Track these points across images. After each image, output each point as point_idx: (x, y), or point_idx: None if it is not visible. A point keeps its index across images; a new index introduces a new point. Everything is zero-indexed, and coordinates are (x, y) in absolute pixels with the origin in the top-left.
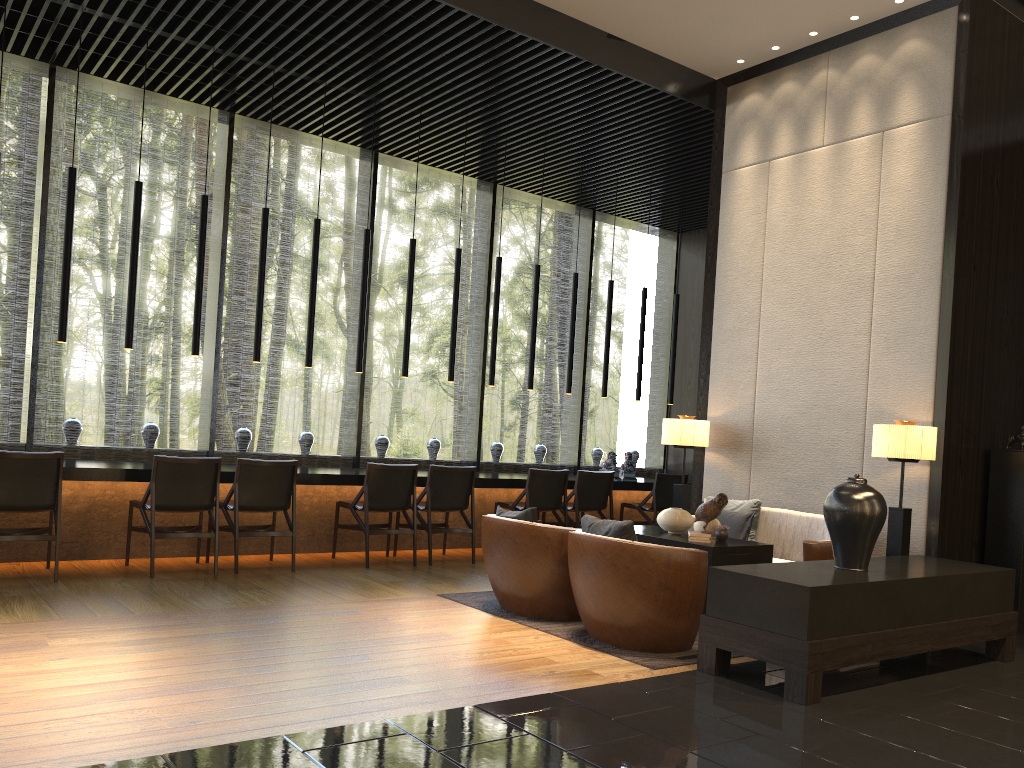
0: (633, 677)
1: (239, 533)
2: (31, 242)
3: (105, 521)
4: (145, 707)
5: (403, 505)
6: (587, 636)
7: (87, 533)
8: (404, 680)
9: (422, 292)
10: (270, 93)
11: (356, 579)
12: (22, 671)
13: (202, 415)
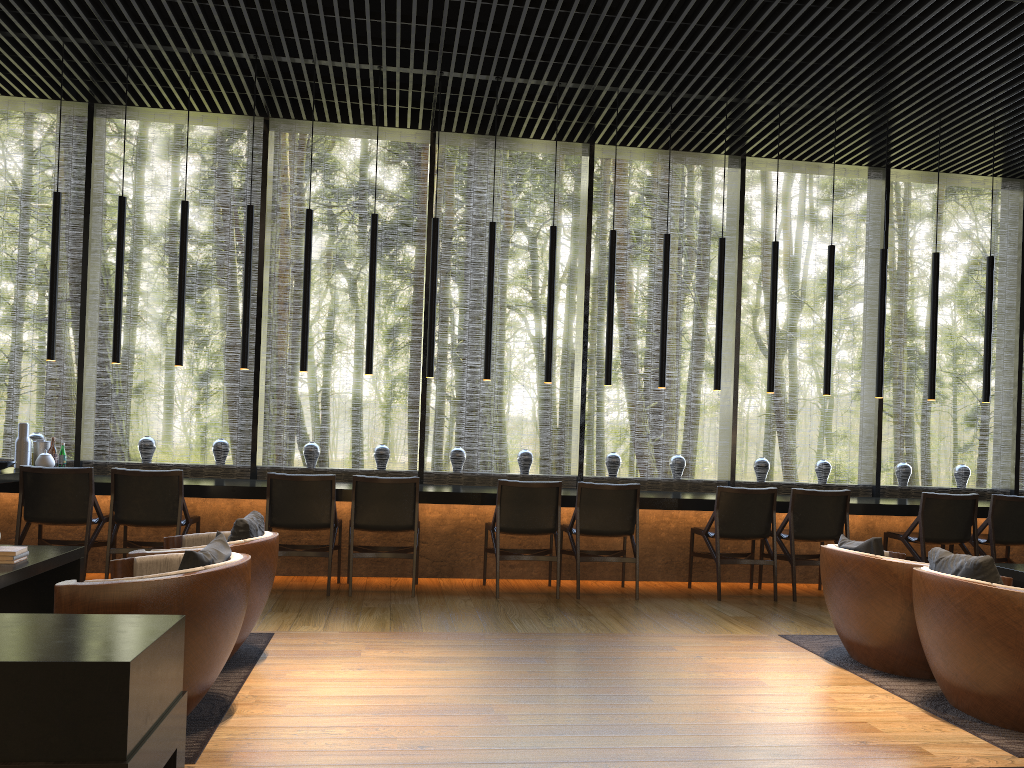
0: (979, 764)
1: (580, 557)
2: (419, 291)
3: (469, 542)
4: (391, 725)
5: (761, 533)
6: (944, 702)
7: (453, 553)
8: (670, 730)
9: (802, 300)
10: (621, 116)
11: (698, 611)
12: (320, 677)
13: (571, 441)
